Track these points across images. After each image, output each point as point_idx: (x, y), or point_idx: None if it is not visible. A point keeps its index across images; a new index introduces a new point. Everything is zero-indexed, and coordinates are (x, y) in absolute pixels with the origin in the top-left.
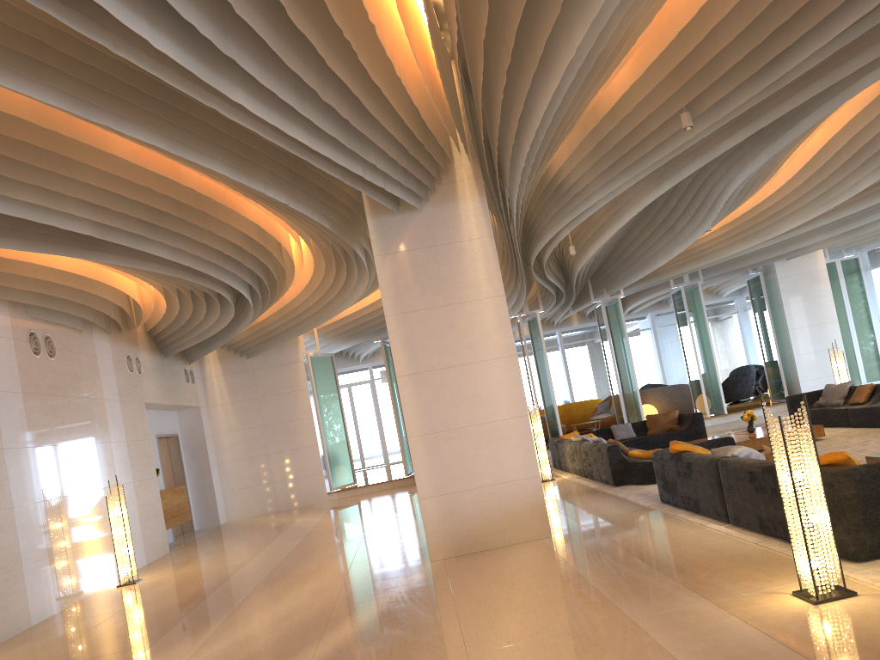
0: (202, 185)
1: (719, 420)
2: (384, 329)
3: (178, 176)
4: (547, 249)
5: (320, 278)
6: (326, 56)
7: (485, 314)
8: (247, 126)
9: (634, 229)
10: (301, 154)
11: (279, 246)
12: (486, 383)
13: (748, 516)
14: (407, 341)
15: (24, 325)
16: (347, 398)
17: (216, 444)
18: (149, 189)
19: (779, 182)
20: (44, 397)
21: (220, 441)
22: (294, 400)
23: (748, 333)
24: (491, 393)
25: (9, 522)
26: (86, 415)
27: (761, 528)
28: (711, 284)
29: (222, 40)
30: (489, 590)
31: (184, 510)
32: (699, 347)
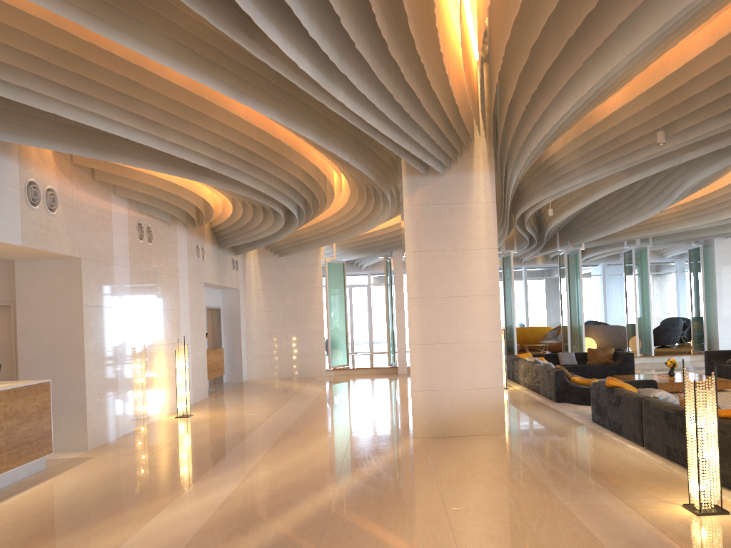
0: (286, 137)
1: (646, 360)
2: (388, 249)
3: (272, 131)
4: (531, 209)
5: (350, 207)
6: (404, 72)
7: (481, 260)
8: (341, 115)
9: (602, 200)
10: (370, 133)
11: (326, 181)
12: (474, 313)
13: (658, 444)
14: (419, 273)
15: (135, 217)
16: (347, 296)
17: (247, 319)
18: (250, 137)
19: (728, 180)
20: (142, 272)
21: (250, 317)
22: (310, 294)
23: (682, 290)
24: (476, 320)
25: (113, 360)
26: (166, 288)
27: (667, 455)
28: (658, 247)
29: (340, 62)
30: (458, 466)
31: (220, 367)
32: (639, 298)
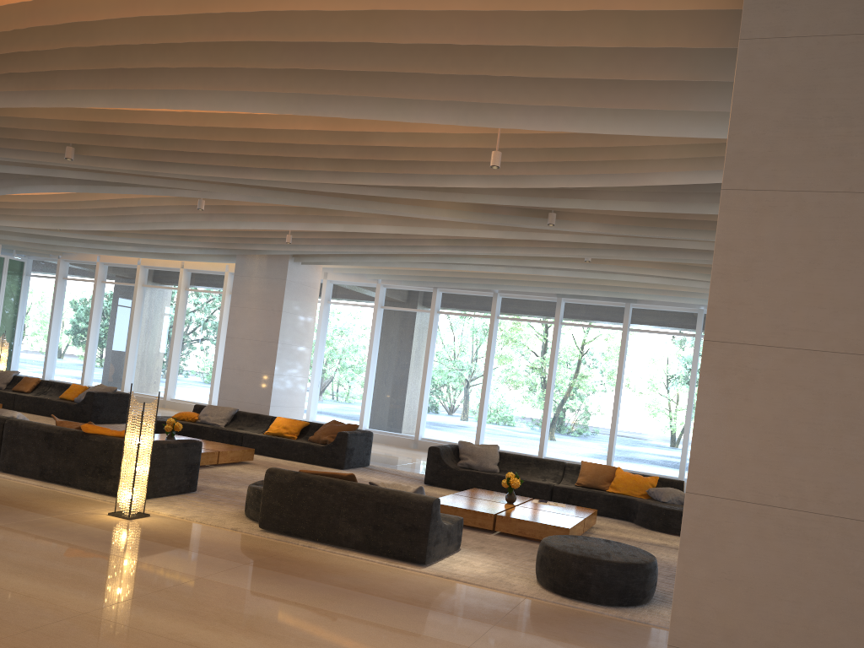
0: None
1: None
2: None
3: None
4: None
5: None
6: None
7: None
8: None
9: None
10: None
11: None
12: None
13: (28, 466)
14: None
15: None
16: None
17: None
18: None
19: None
20: None
21: None
22: None
23: None
24: None
25: None
26: None
27: (42, 476)
28: None
29: None
30: None
31: None
32: None
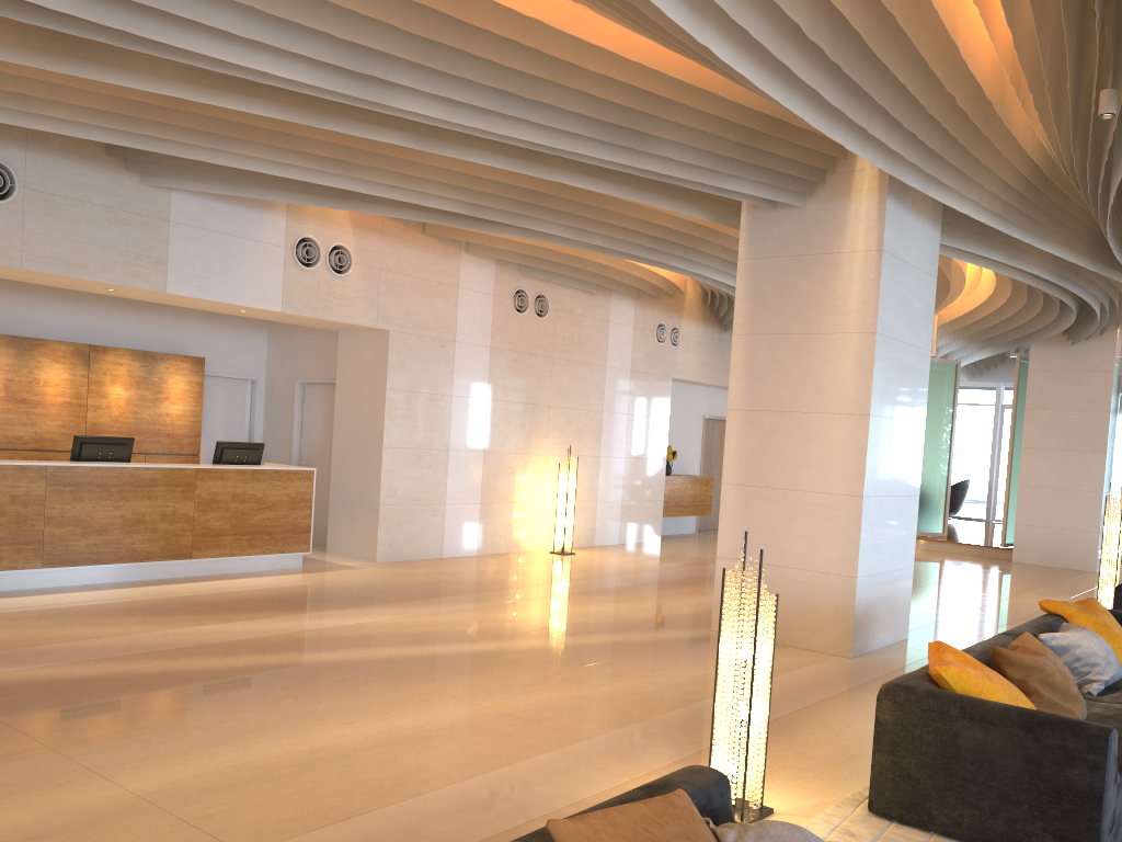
0: None
1: None
2: (1021, 341)
3: None
4: None
5: None
6: (501, 55)
7: (845, 353)
8: (452, 128)
9: None
10: (551, 149)
11: None
12: (823, 443)
13: None
14: (748, 369)
15: (512, 282)
16: None
17: None
18: None
19: None
20: (518, 355)
21: None
22: None
23: None
24: (825, 456)
25: (441, 462)
26: (573, 379)
27: None
28: None
29: (356, 59)
30: (635, 670)
31: (701, 503)
32: None
